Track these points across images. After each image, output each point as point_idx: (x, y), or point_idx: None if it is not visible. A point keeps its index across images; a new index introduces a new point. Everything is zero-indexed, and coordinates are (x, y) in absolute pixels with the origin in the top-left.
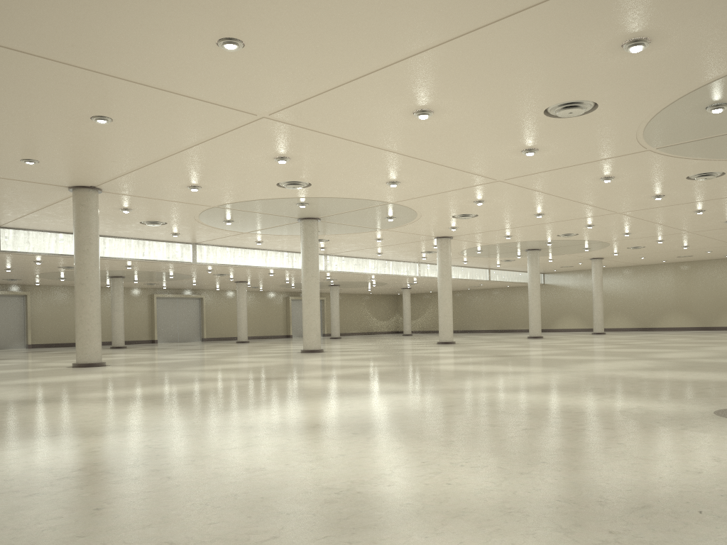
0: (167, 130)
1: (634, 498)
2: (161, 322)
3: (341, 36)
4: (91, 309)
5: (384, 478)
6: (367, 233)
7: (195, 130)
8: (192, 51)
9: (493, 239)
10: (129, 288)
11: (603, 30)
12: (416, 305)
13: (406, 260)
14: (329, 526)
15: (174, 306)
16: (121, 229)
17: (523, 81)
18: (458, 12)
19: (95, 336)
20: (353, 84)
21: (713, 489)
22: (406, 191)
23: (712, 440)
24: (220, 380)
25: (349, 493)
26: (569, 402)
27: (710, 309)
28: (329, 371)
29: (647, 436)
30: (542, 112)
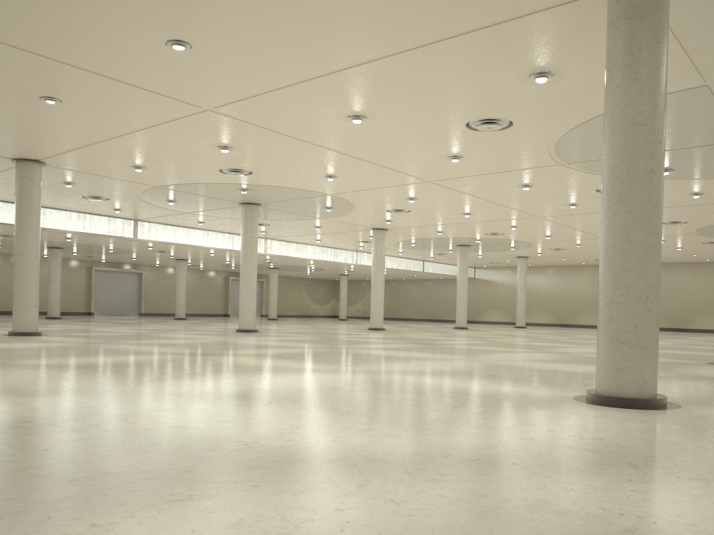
0: (115, 115)
1: (471, 454)
2: (98, 295)
3: (281, 47)
4: (30, 279)
5: (284, 436)
6: (306, 220)
7: (142, 116)
8: (142, 48)
9: (425, 233)
10: (67, 259)
11: (512, 62)
12: (353, 291)
13: (344, 247)
14: (232, 466)
15: (112, 280)
16: (63, 202)
17: (446, 98)
18: (385, 37)
19: (33, 306)
20: (293, 88)
21: (533, 450)
22: (343, 185)
23: (557, 417)
24: (155, 353)
25: (253, 445)
26: (461, 385)
27: None
28: (259, 350)
29: (508, 412)
30: (464, 125)
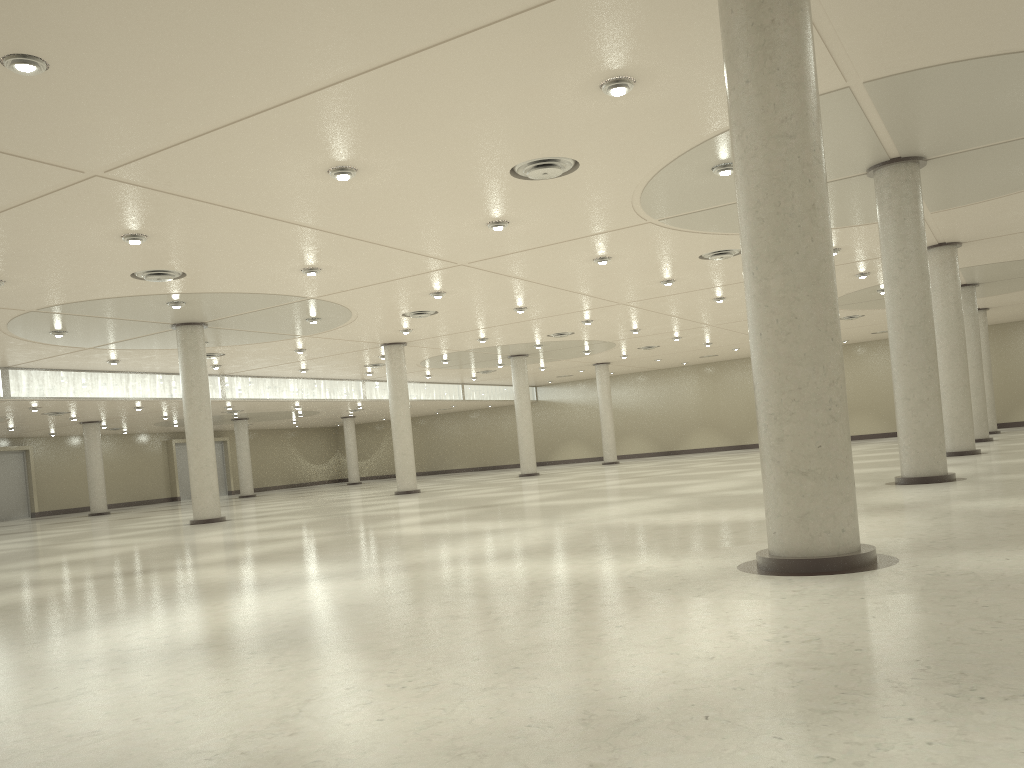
0: None
1: (627, 708)
2: None
3: (205, 59)
4: None
5: (286, 723)
6: (281, 341)
7: None
8: None
9: (462, 344)
10: None
11: (574, 66)
12: (365, 440)
13: (344, 377)
14: None
15: None
16: None
17: (477, 130)
18: (375, 32)
19: None
20: (233, 128)
21: (725, 680)
22: (332, 282)
23: (731, 608)
24: (51, 582)
25: (229, 756)
26: (562, 569)
27: (743, 421)
28: (230, 552)
29: (653, 610)
30: (508, 172)
